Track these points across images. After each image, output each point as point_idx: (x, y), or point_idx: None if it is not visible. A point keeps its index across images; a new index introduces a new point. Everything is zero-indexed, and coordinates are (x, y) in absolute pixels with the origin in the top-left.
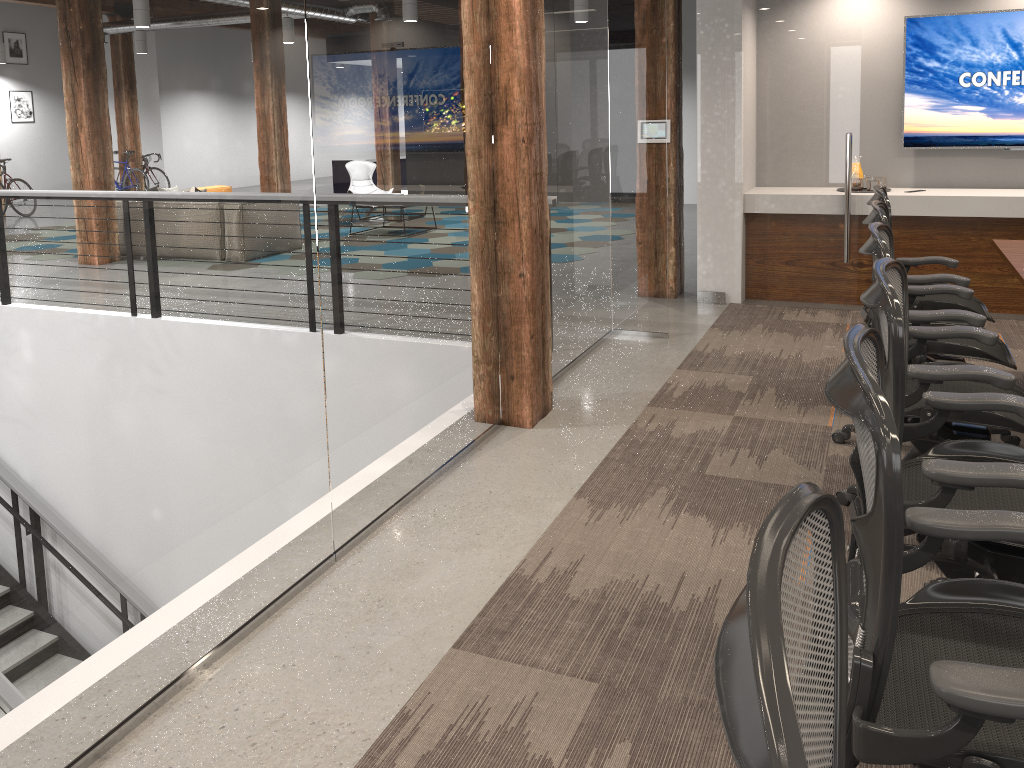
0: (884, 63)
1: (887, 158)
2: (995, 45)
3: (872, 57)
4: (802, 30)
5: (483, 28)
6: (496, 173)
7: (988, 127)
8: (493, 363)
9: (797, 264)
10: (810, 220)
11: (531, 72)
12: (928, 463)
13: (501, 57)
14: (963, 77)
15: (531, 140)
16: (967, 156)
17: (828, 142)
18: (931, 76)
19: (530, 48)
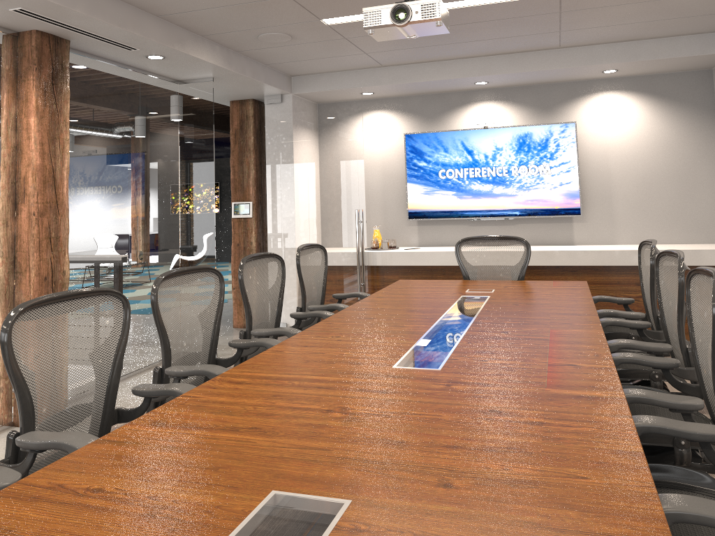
0: (396, 163)
1: (401, 226)
2: (458, 151)
3: (388, 159)
4: (328, 141)
5: (8, 137)
6: (17, 237)
7: (458, 205)
8: (4, 378)
9: (331, 301)
10: (338, 269)
11: (46, 167)
12: (25, 434)
13: (23, 157)
14: (441, 172)
15: (43, 214)
16: (449, 224)
17: (347, 215)
18: (422, 171)
19: (46, 151)
